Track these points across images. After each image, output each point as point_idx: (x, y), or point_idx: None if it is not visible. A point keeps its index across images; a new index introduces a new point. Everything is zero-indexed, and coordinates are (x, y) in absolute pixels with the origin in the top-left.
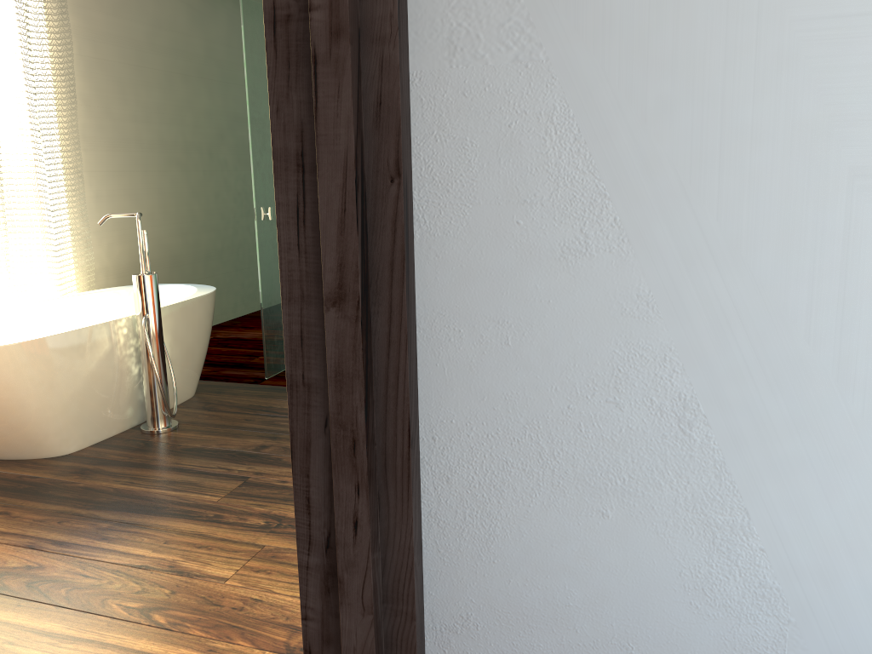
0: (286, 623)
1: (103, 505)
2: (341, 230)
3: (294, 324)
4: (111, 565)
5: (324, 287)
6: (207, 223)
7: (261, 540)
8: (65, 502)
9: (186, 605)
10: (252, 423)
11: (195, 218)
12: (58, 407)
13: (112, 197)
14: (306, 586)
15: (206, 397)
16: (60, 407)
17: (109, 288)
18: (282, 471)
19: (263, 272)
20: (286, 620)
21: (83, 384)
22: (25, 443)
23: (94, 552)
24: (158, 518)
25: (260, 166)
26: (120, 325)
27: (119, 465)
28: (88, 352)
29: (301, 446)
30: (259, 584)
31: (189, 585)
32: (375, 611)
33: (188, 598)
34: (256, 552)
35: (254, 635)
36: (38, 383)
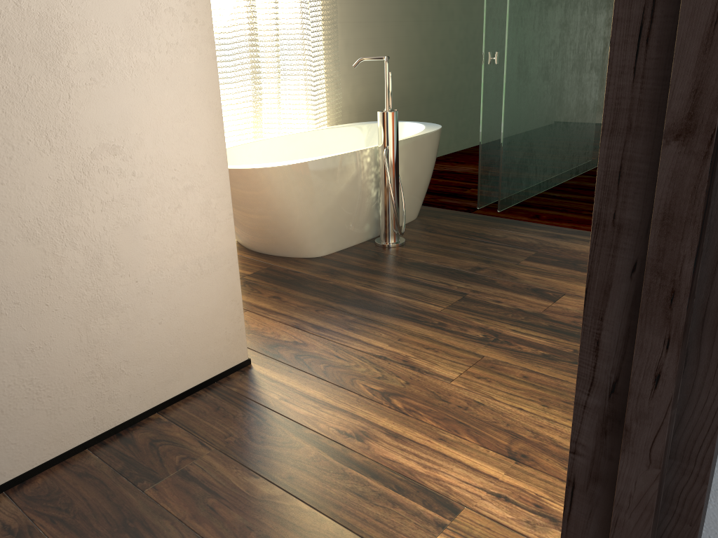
0: (506, 429)
1: (348, 301)
2: (706, 47)
3: (612, 159)
4: (357, 351)
5: (667, 117)
6: (432, 69)
7: (480, 351)
8: (319, 295)
9: (418, 395)
10: (467, 247)
11: (422, 64)
12: (315, 219)
13: (358, 45)
14: (579, 423)
15: (426, 220)
16: (317, 219)
17: (353, 123)
18: (496, 292)
19: (484, 113)
20: (506, 426)
21: (334, 202)
22: (290, 244)
23: (343, 338)
24: (392, 318)
25: (491, 12)
26: (365, 155)
27: (359, 270)
28: (339, 176)
29: (599, 288)
30: (480, 389)
31: (420, 379)
32: (662, 466)
33: (420, 390)
34: (476, 360)
35: (478, 434)
36: (302, 198)
